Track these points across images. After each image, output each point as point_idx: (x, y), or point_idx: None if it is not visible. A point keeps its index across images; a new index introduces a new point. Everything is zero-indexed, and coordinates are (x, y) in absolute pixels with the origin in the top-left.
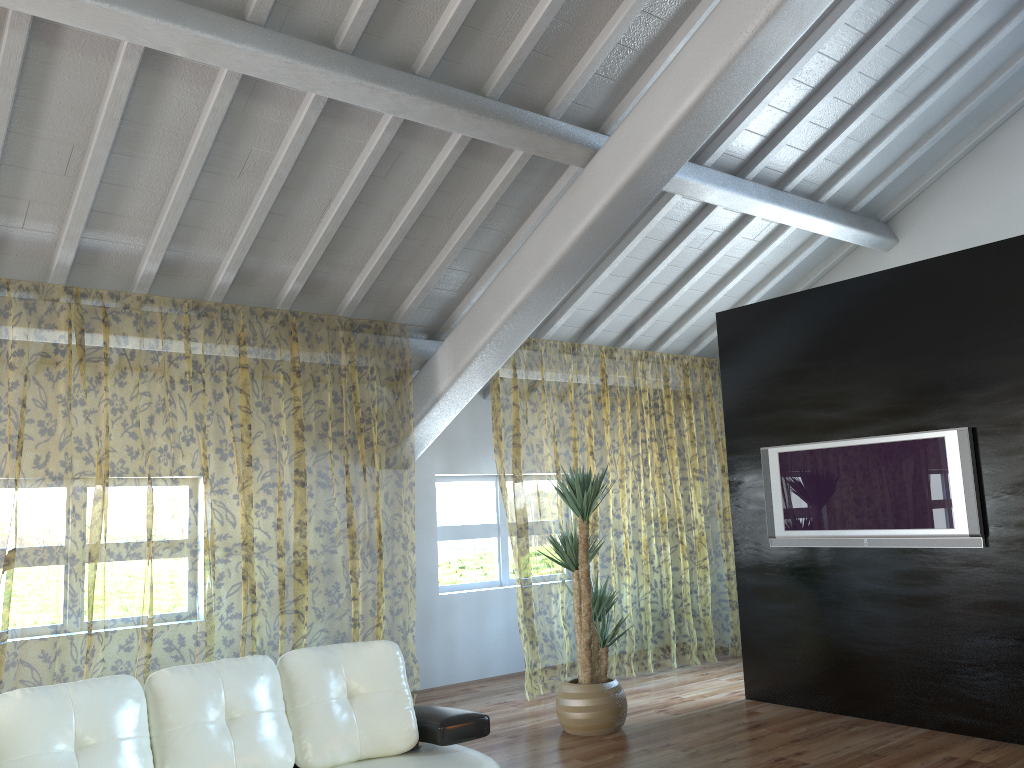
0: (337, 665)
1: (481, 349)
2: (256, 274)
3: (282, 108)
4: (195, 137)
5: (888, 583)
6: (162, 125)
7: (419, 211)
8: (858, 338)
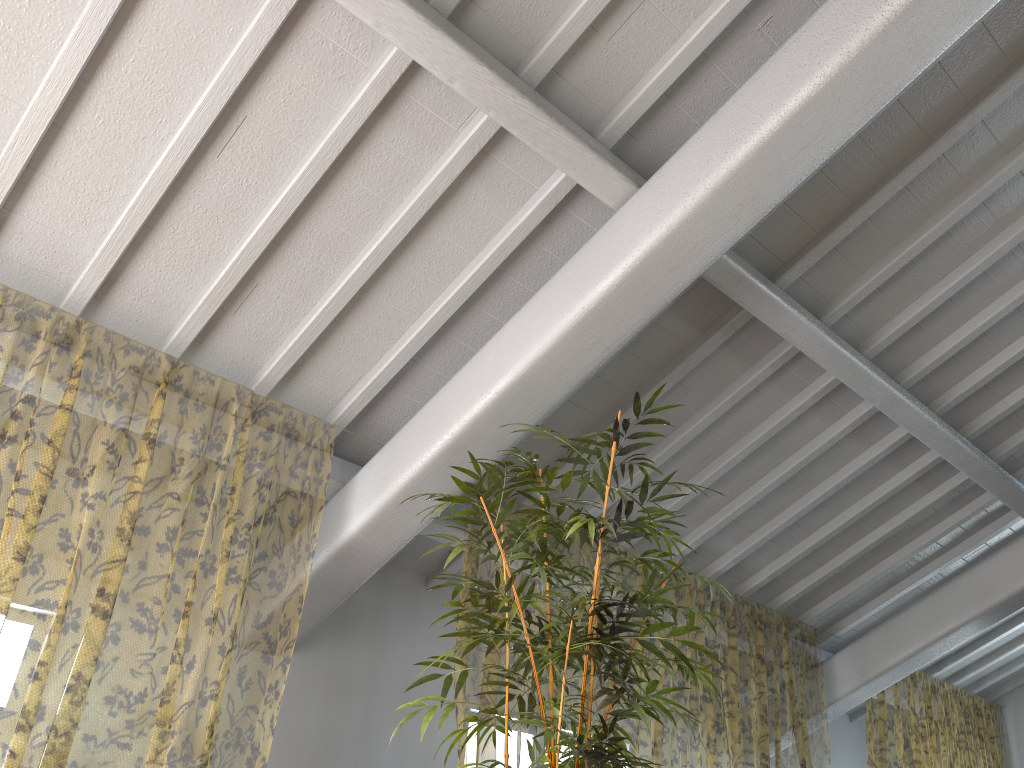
0: None
1: (897, 664)
2: (739, 566)
3: (860, 445)
4: (799, 456)
5: None
6: (782, 443)
7: (887, 536)
8: None
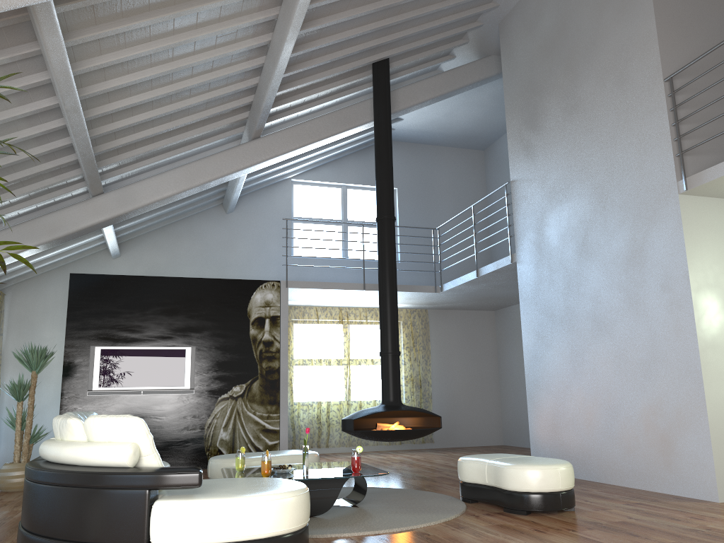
0: None
1: None
2: None
3: (26, 124)
4: None
5: (149, 410)
6: None
7: (6, 184)
8: (151, 302)
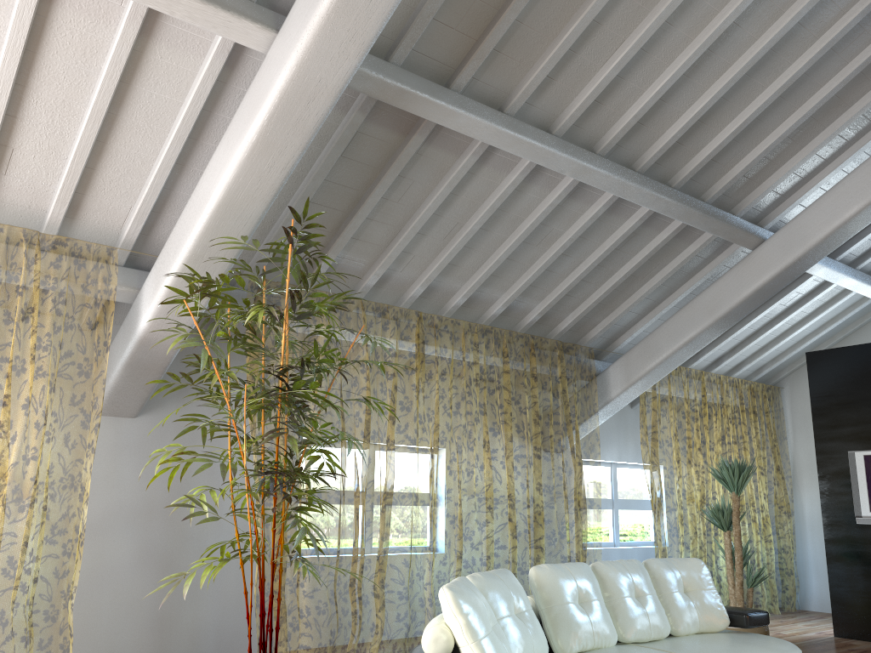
0: (676, 570)
1: (652, 369)
2: (513, 308)
3: (583, 204)
4: (529, 220)
5: None
6: (512, 212)
7: (631, 272)
8: None
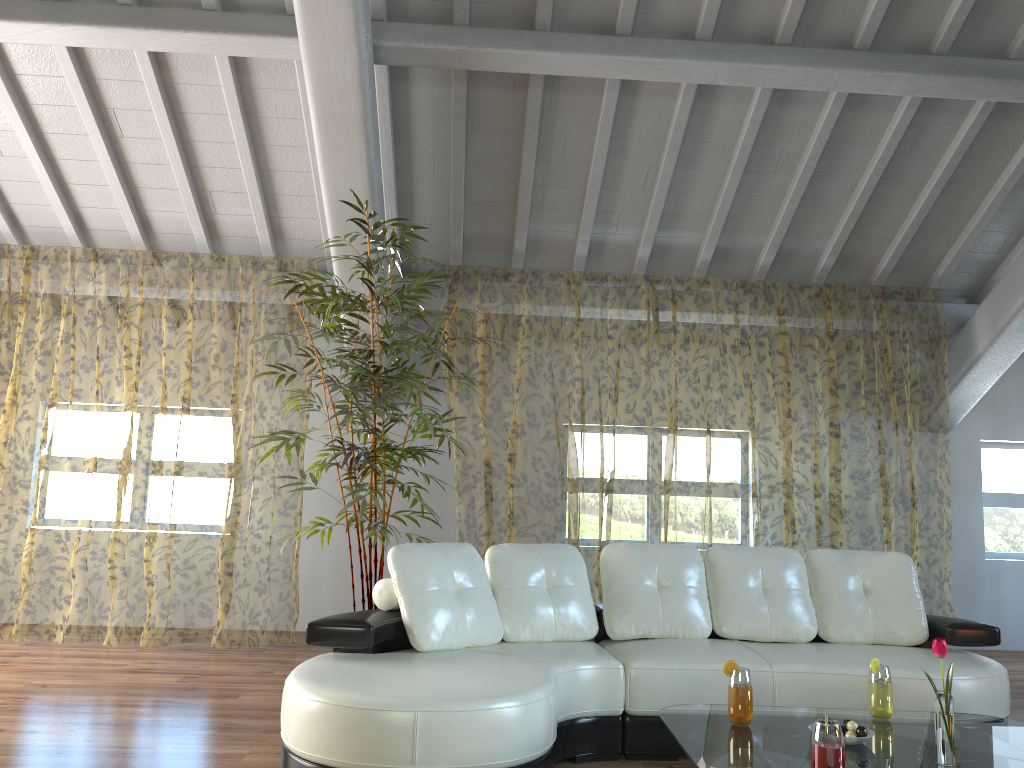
0: (854, 565)
1: (1020, 308)
2: (792, 253)
3: (808, 108)
4: (737, 145)
5: None
6: (712, 140)
7: (946, 179)
8: None
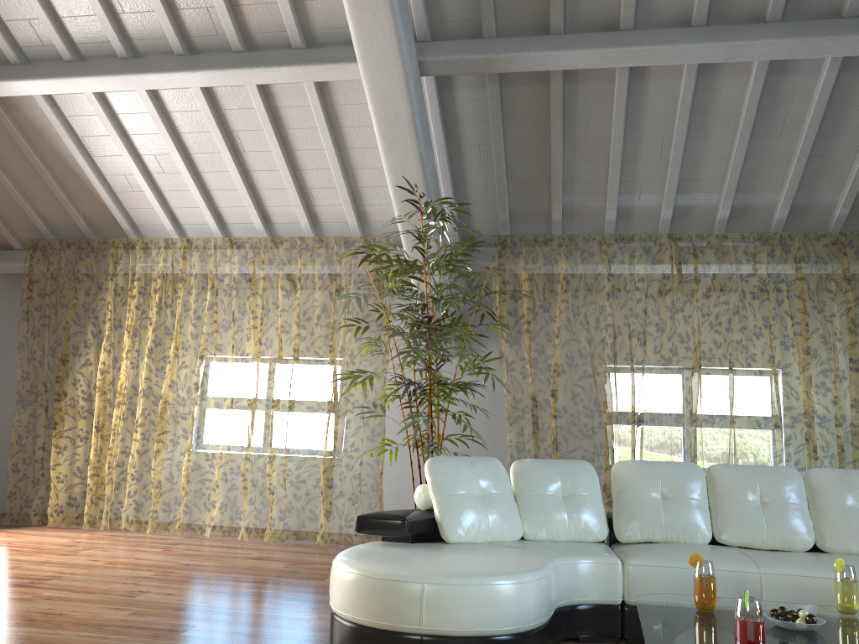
0: (851, 483)
1: None
2: (807, 207)
3: (806, 75)
4: (742, 114)
5: None
6: (718, 111)
7: None
8: None
